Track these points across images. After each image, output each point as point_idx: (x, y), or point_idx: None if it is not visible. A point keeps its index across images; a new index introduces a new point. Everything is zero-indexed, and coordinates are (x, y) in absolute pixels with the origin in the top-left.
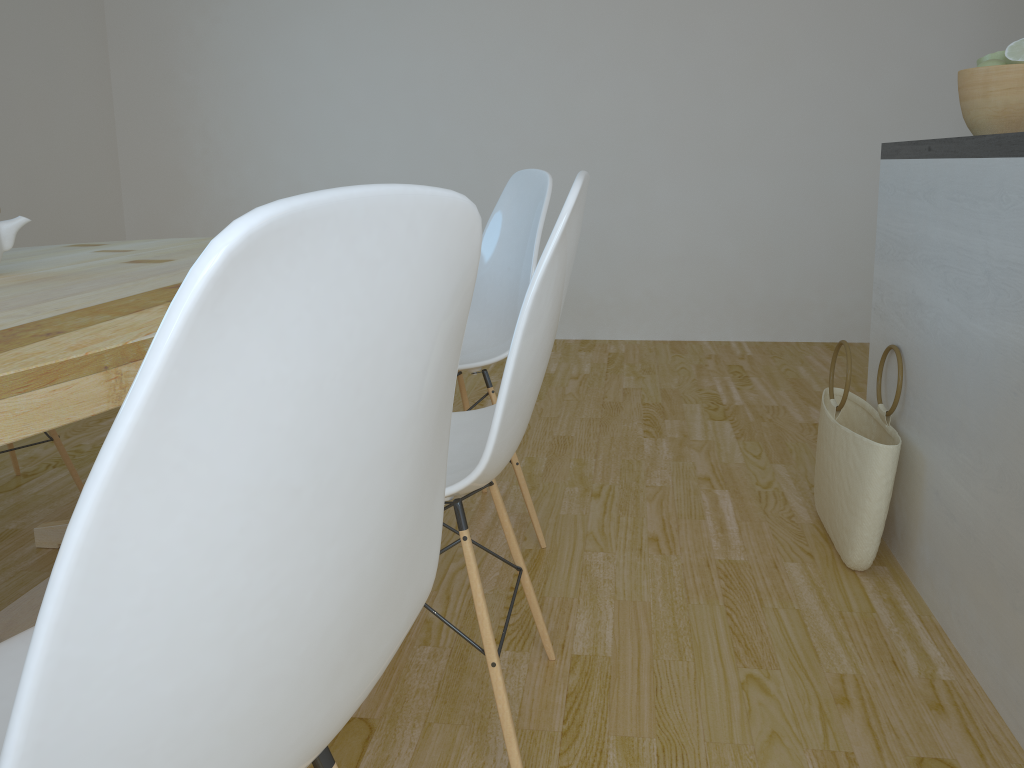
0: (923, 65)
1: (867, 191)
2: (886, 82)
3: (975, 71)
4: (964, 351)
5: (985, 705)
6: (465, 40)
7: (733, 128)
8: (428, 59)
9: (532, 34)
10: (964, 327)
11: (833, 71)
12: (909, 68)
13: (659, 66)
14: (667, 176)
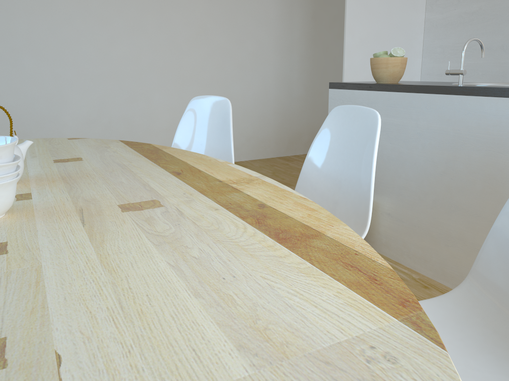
0: (261, 41)
1: (243, 95)
2: (248, 48)
3: (383, 58)
4: (404, 161)
5: (435, 282)
6: (42, 13)
7: (188, 66)
8: (19, 22)
9: (83, 13)
10: (403, 153)
11: (227, 42)
12: (256, 42)
13: (151, 35)
14: (159, 89)
